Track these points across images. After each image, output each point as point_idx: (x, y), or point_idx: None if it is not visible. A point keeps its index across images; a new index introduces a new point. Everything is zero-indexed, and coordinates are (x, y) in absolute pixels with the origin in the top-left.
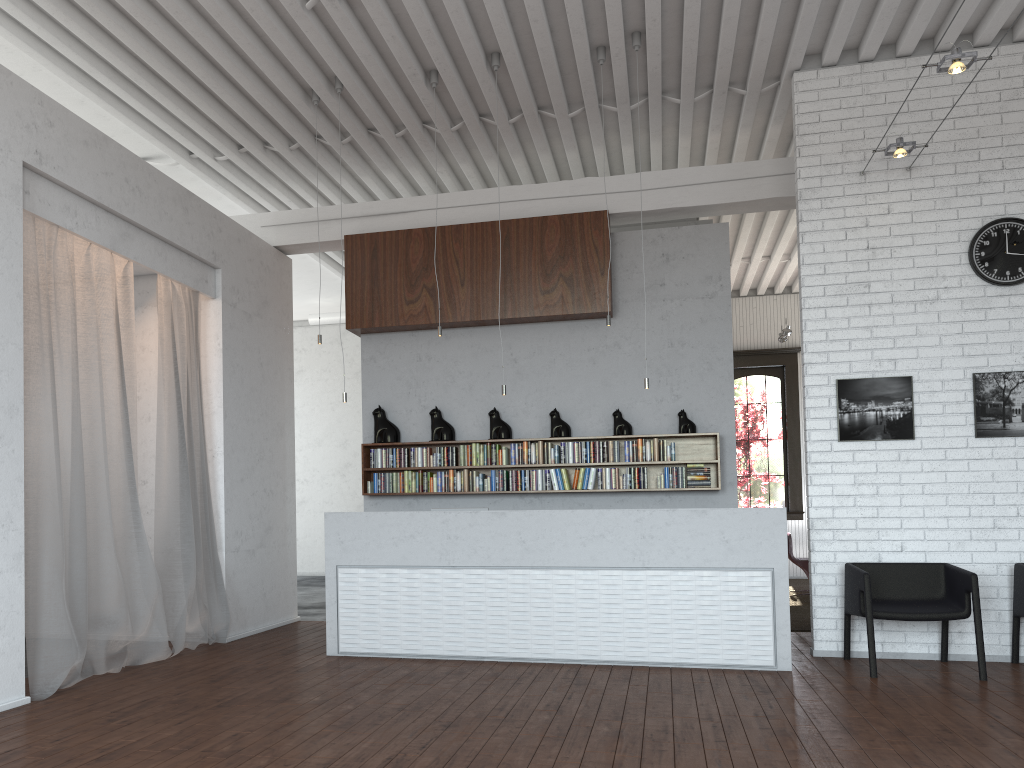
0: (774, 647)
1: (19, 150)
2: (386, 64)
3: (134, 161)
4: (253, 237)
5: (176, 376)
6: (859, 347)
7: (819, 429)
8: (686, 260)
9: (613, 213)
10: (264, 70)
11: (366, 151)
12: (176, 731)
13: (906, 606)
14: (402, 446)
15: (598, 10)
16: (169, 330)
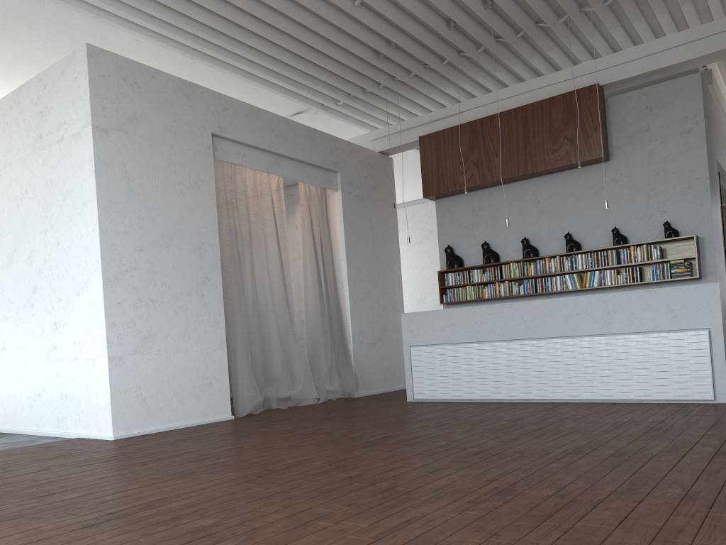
0: (714, 386)
1: (209, 127)
2: (419, 23)
3: (277, 118)
4: (362, 148)
5: (313, 240)
6: None
7: None
8: (666, 108)
9: (605, 84)
10: (345, 47)
11: (426, 79)
12: (291, 427)
13: None
14: (465, 270)
15: None
16: (308, 213)
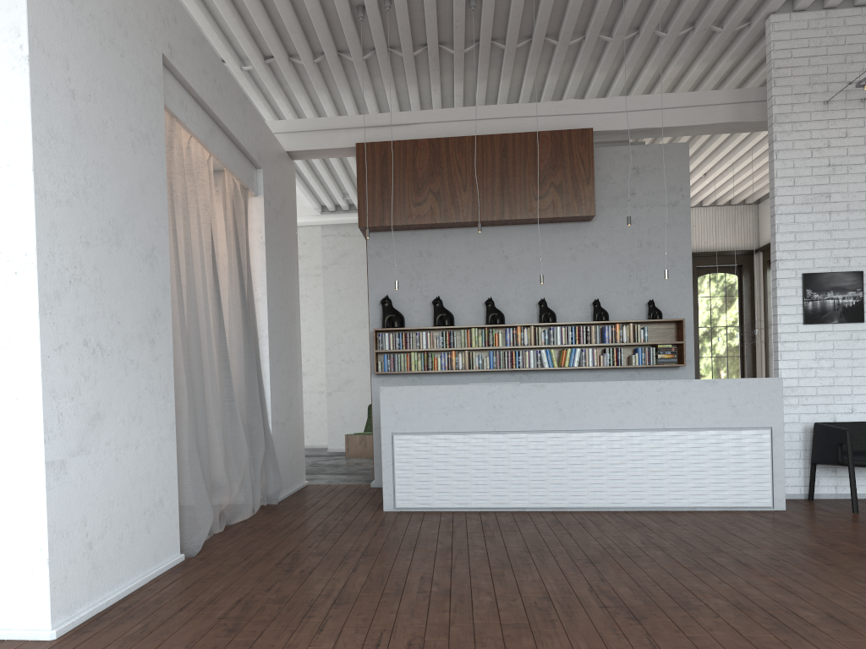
0: (771, 491)
1: (160, 42)
2: None
3: (218, 62)
4: (276, 142)
5: (239, 265)
6: (821, 247)
7: (788, 314)
8: (653, 173)
9: (592, 131)
10: None
11: (381, 67)
12: (364, 577)
13: None
14: (406, 331)
15: None
16: (232, 223)
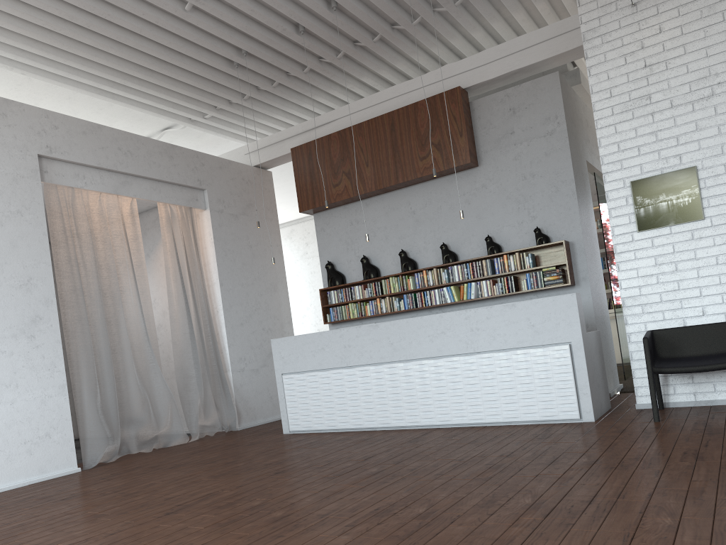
0: (579, 404)
1: (34, 148)
2: (267, 28)
3: (124, 135)
4: (233, 163)
5: (178, 264)
6: (647, 151)
7: (621, 225)
8: (528, 109)
9: (468, 87)
10: (191, 55)
11: (291, 87)
12: (125, 483)
13: (696, 361)
14: (348, 286)
15: None
16: (171, 236)
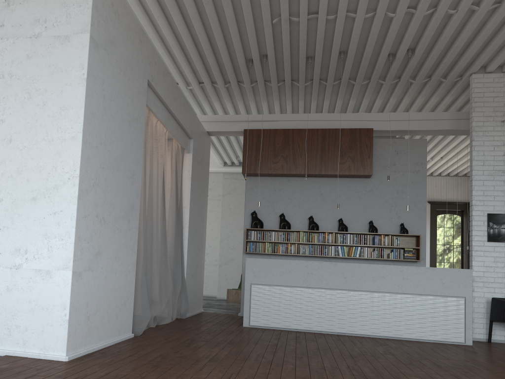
0: (464, 334)
1: (147, 74)
2: (290, 52)
3: (174, 84)
4: (202, 126)
5: (176, 187)
6: (498, 199)
7: (478, 235)
8: (406, 154)
9: (373, 130)
10: (236, 49)
11: (260, 91)
12: (227, 352)
13: None
14: (263, 230)
15: (398, 37)
16: (174, 165)
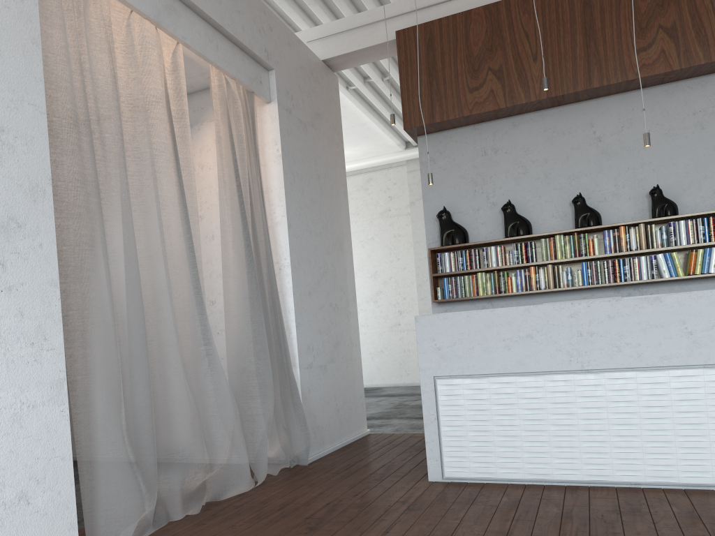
0: None
1: None
2: None
3: None
4: (302, 45)
5: (237, 179)
6: None
7: None
8: None
9: None
10: None
11: None
12: None
13: None
14: (471, 248)
15: None
16: (226, 130)
